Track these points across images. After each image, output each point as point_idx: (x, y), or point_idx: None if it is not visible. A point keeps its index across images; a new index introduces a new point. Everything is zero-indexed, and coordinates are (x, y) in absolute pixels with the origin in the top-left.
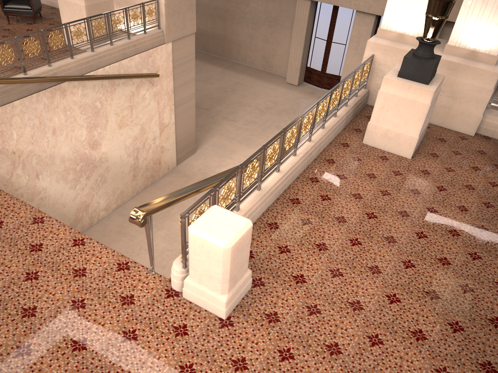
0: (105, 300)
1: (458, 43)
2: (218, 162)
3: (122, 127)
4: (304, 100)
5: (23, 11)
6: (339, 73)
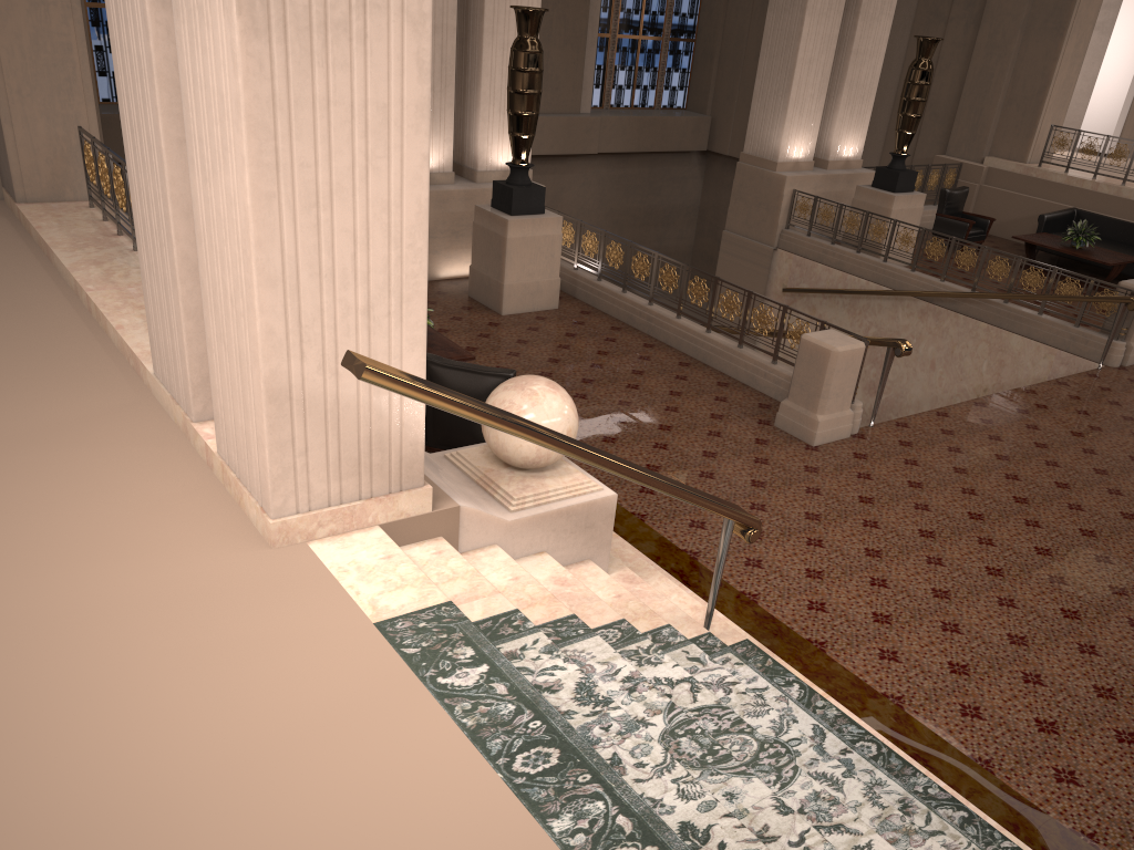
0: None
1: (836, 157)
2: None
3: None
4: None
5: None
6: None
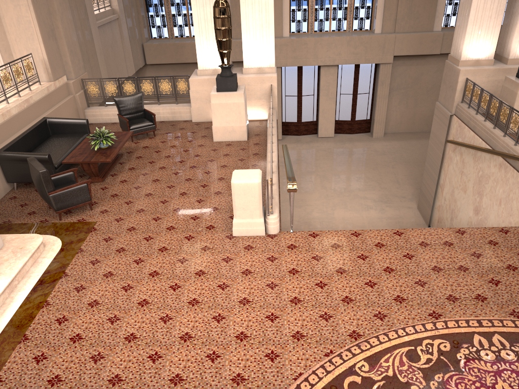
0: None
1: (516, 56)
2: (304, 211)
3: None
4: (299, 147)
5: (147, 128)
6: (313, 119)
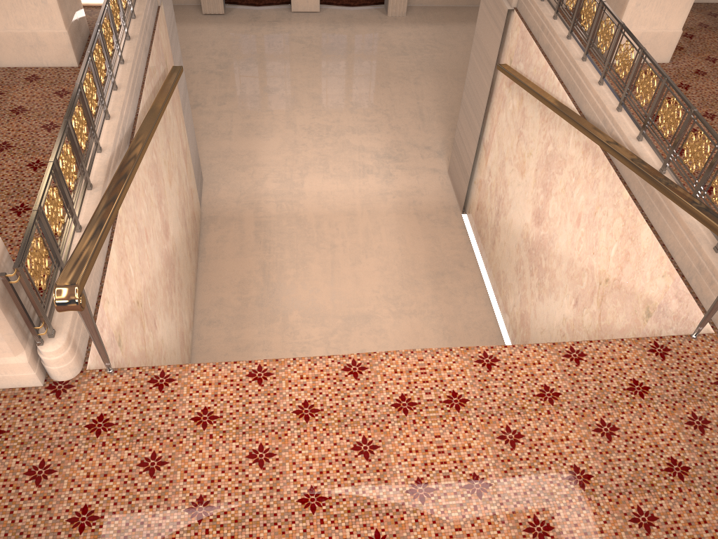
0: (709, 398)
1: None
2: (251, 179)
3: (171, 181)
4: (256, 34)
5: None
6: None
